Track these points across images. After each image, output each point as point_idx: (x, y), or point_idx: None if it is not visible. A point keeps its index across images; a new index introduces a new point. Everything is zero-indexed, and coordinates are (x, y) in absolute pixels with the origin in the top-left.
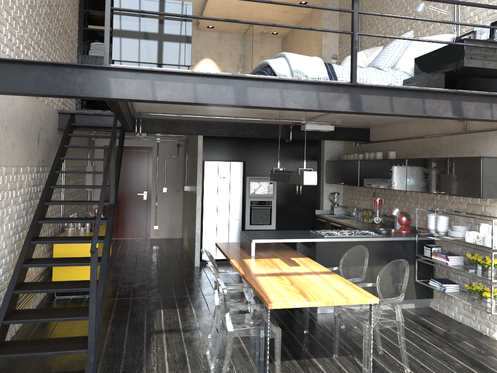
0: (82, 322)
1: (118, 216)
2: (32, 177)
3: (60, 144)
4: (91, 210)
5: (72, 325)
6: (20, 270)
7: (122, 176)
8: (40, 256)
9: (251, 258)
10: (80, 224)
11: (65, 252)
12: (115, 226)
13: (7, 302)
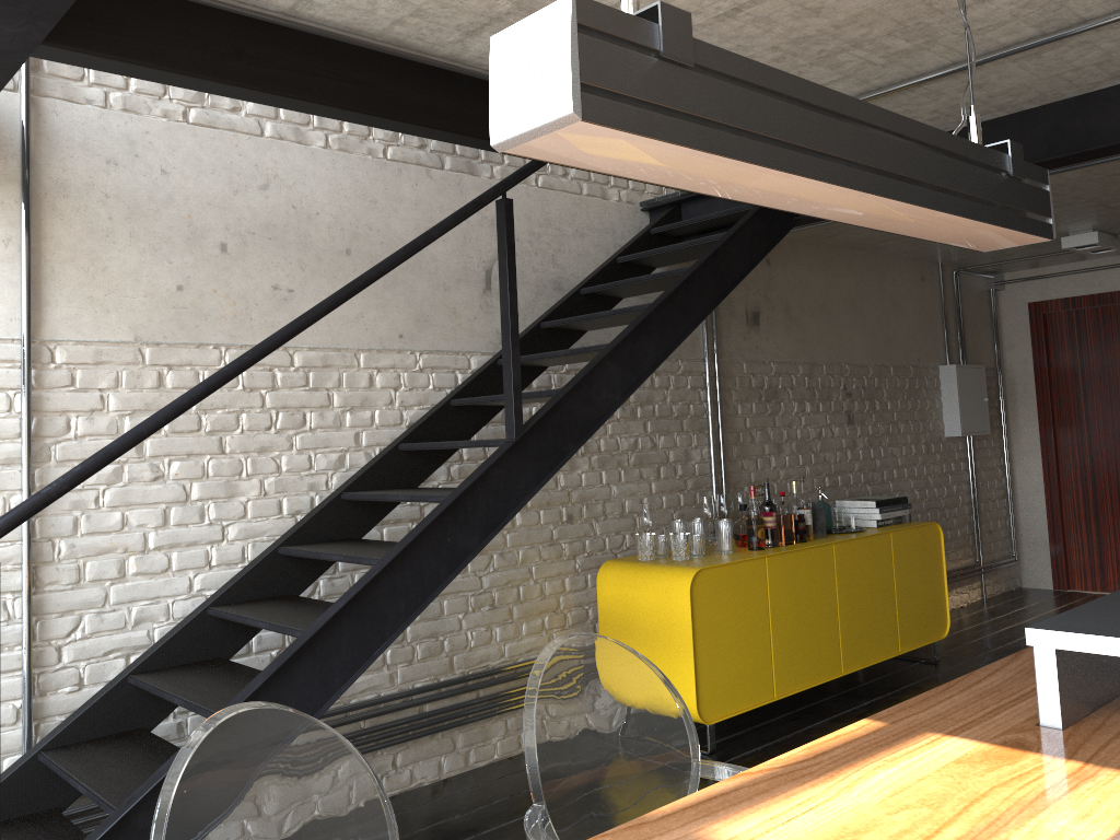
0: (521, 829)
1: (1100, 520)
2: (452, 381)
3: (571, 290)
4: (1006, 500)
5: (486, 828)
6: (192, 621)
7: (1097, 392)
8: (552, 605)
9: (996, 736)
10: (692, 523)
11: (620, 602)
12: (1096, 553)
13: (90, 703)
